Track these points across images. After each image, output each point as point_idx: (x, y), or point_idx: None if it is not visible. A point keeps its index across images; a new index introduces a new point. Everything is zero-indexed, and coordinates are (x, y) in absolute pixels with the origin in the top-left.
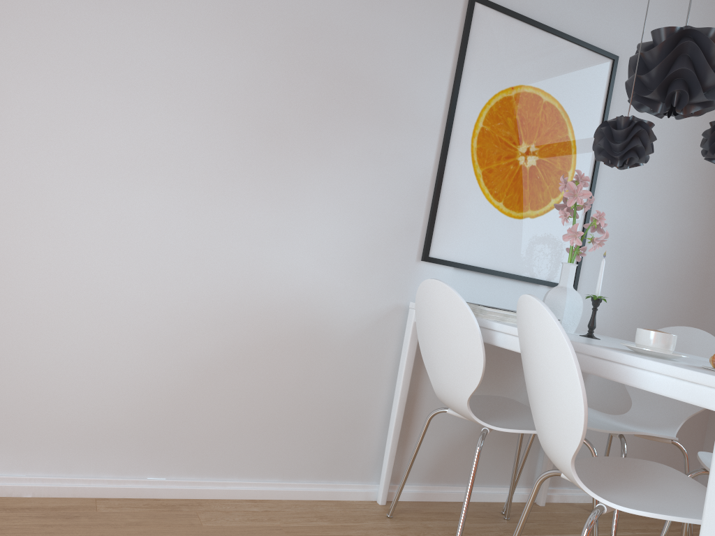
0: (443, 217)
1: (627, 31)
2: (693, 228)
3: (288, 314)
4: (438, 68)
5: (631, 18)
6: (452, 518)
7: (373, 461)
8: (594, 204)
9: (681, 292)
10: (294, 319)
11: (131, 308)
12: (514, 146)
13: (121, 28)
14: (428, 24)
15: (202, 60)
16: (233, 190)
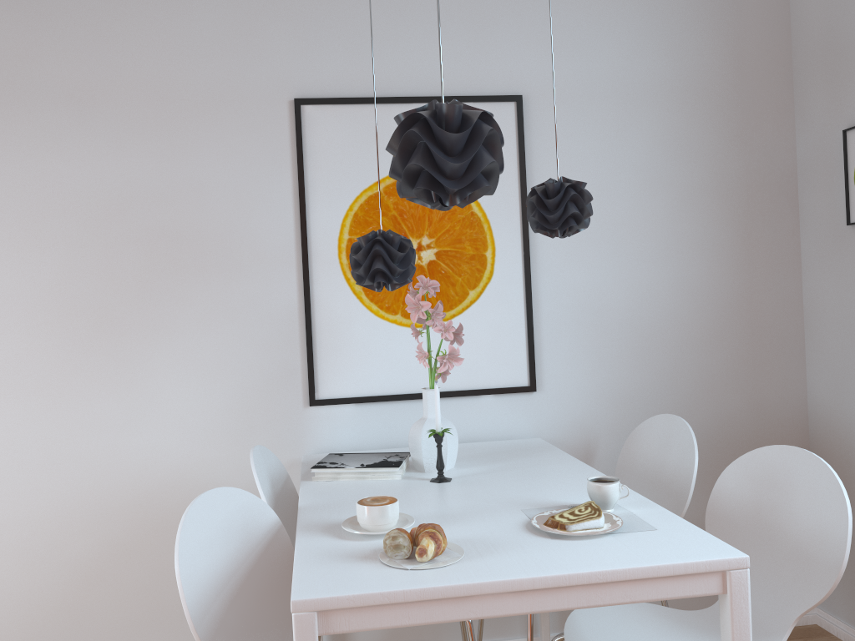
0: (324, 351)
1: (529, 59)
2: (710, 266)
3: (165, 497)
4: (276, 192)
5: (531, 42)
6: None
7: None
8: (537, 280)
9: (713, 352)
10: (172, 502)
11: None
12: None
13: None
14: (250, 150)
15: (9, 273)
16: (73, 389)
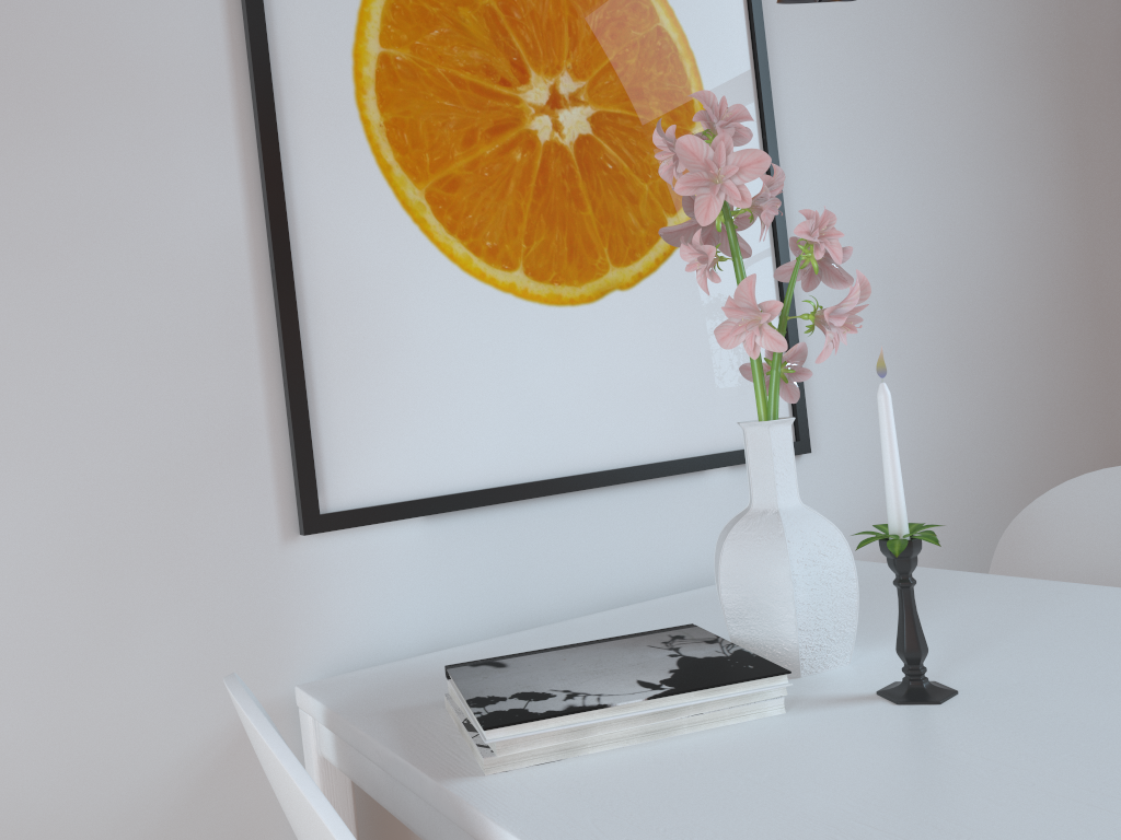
0: (335, 371)
1: None
2: (1039, 195)
3: None
4: None
5: None
6: None
7: None
8: (789, 201)
9: (1056, 358)
10: None
11: None
12: (508, 90)
13: None
14: None
15: None
16: None
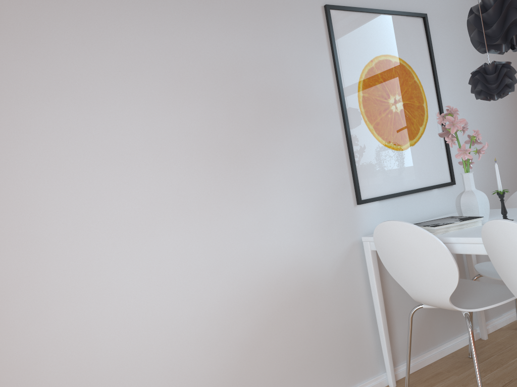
0: (361, 168)
1: None
2: (505, 112)
3: (288, 280)
4: (322, 65)
5: None
6: (445, 377)
7: (375, 358)
8: None
9: (513, 157)
10: (293, 283)
11: (184, 324)
12: (386, 100)
13: (105, 119)
14: (305, 37)
15: (168, 121)
16: (222, 208)
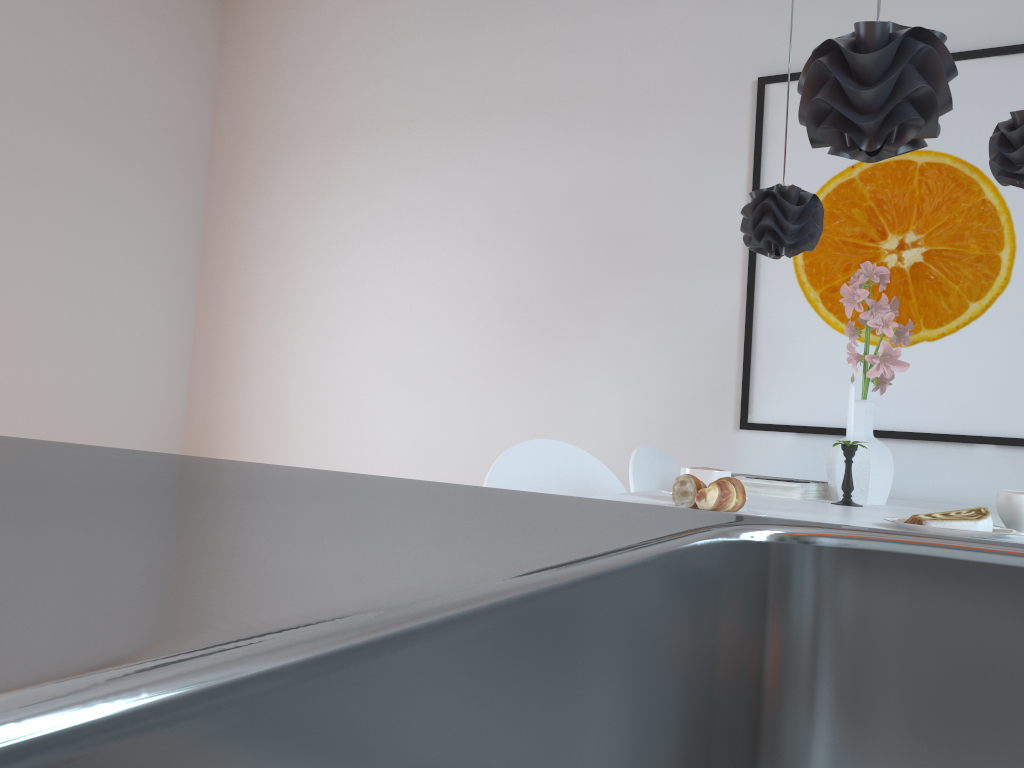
0: (764, 367)
1: None
2: None
3: None
4: (727, 184)
5: None
6: None
7: None
8: None
9: None
10: None
11: None
12: (872, 244)
13: (409, 265)
14: (704, 140)
15: (470, 269)
16: (509, 383)
